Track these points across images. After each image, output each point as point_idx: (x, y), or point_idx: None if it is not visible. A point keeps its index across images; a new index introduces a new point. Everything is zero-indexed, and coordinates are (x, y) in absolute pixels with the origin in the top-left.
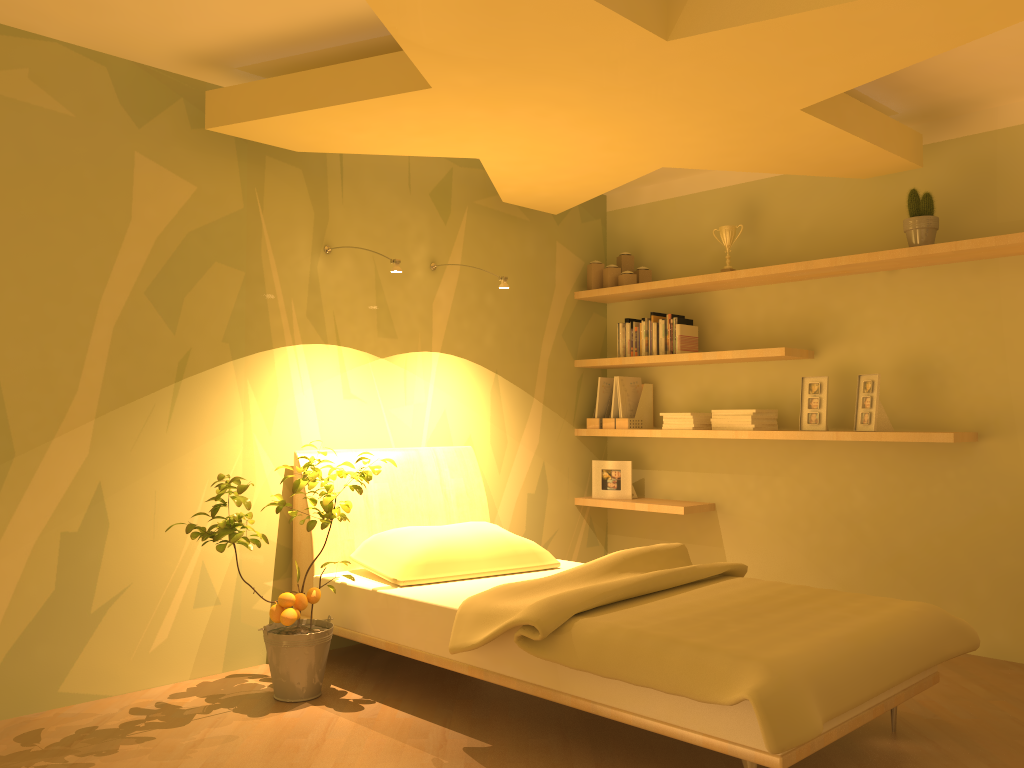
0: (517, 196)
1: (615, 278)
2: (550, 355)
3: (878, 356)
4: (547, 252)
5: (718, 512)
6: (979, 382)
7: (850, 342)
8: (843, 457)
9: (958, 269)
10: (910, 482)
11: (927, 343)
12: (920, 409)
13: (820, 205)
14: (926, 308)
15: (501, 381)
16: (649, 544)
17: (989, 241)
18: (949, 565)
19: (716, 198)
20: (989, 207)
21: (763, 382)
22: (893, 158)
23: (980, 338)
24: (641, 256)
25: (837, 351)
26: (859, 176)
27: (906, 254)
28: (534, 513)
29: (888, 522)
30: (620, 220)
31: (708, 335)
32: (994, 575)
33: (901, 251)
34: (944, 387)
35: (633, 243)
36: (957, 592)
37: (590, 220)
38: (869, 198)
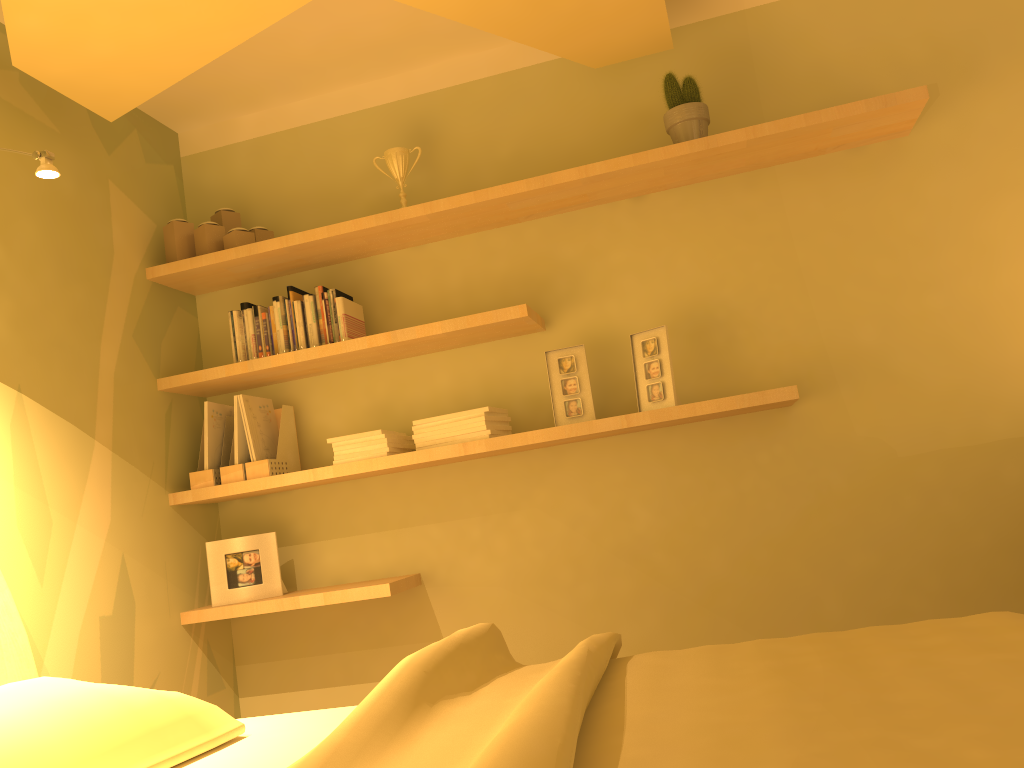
0: (46, 48)
1: (218, 241)
2: (117, 367)
3: (638, 314)
4: (95, 193)
5: (427, 586)
6: (779, 327)
7: (595, 300)
8: (610, 463)
9: (726, 186)
10: (711, 479)
11: (702, 286)
12: (708, 376)
13: (524, 120)
14: (693, 241)
15: (31, 407)
16: (314, 665)
17: (797, 121)
18: (784, 584)
19: (364, 123)
20: (752, 104)
21: (473, 376)
22: (657, 16)
23: (770, 270)
24: (249, 217)
25: (579, 315)
26: (593, 61)
27: (688, 150)
28: (115, 652)
29: (690, 543)
30: (206, 168)
31: (376, 320)
32: (845, 583)
33: (680, 147)
34: (735, 341)
35: (233, 200)
36: (801, 620)
37: (159, 163)
38: (592, 105)
